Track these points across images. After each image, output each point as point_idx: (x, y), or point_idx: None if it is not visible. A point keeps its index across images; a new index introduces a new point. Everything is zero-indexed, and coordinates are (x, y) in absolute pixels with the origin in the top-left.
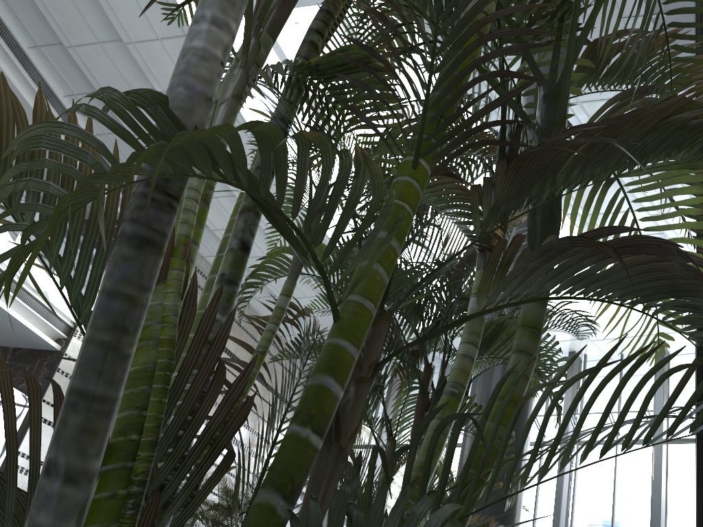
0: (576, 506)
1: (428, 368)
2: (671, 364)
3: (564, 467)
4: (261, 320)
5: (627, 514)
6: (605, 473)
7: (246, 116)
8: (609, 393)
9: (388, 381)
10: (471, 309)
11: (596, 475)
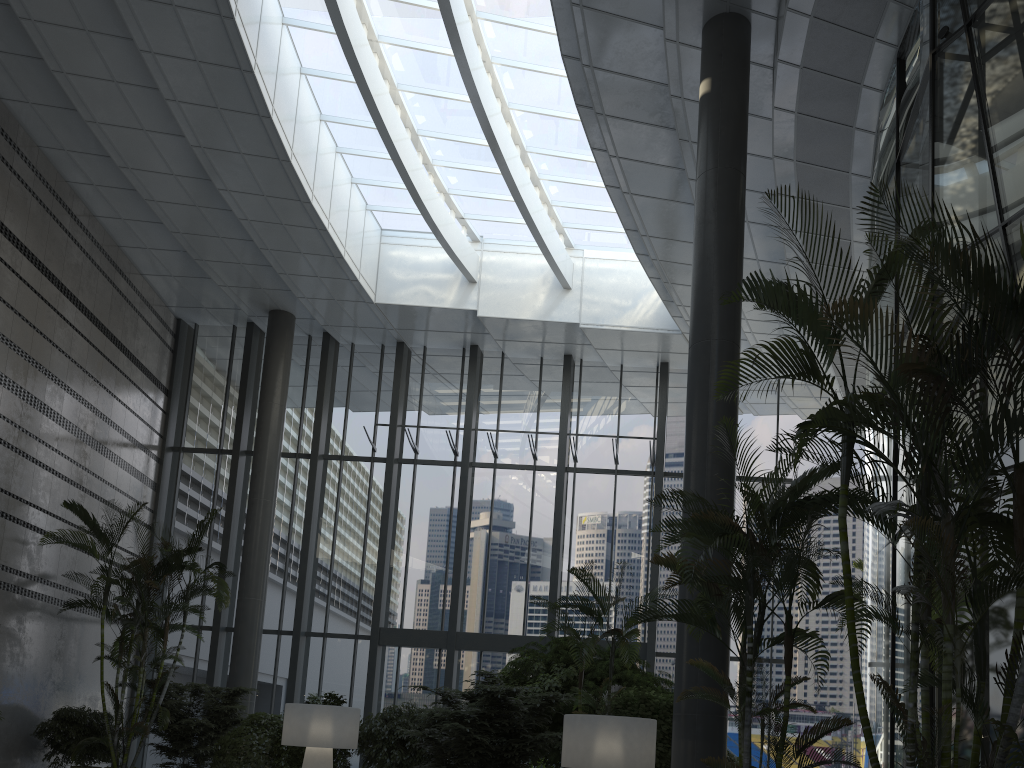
0: (573, 544)
1: (791, 617)
2: (671, 384)
3: (562, 500)
4: (117, 250)
5: (625, 553)
6: (603, 508)
7: (233, 5)
8: (608, 412)
9: (314, 360)
10: (924, 665)
11: (594, 509)
